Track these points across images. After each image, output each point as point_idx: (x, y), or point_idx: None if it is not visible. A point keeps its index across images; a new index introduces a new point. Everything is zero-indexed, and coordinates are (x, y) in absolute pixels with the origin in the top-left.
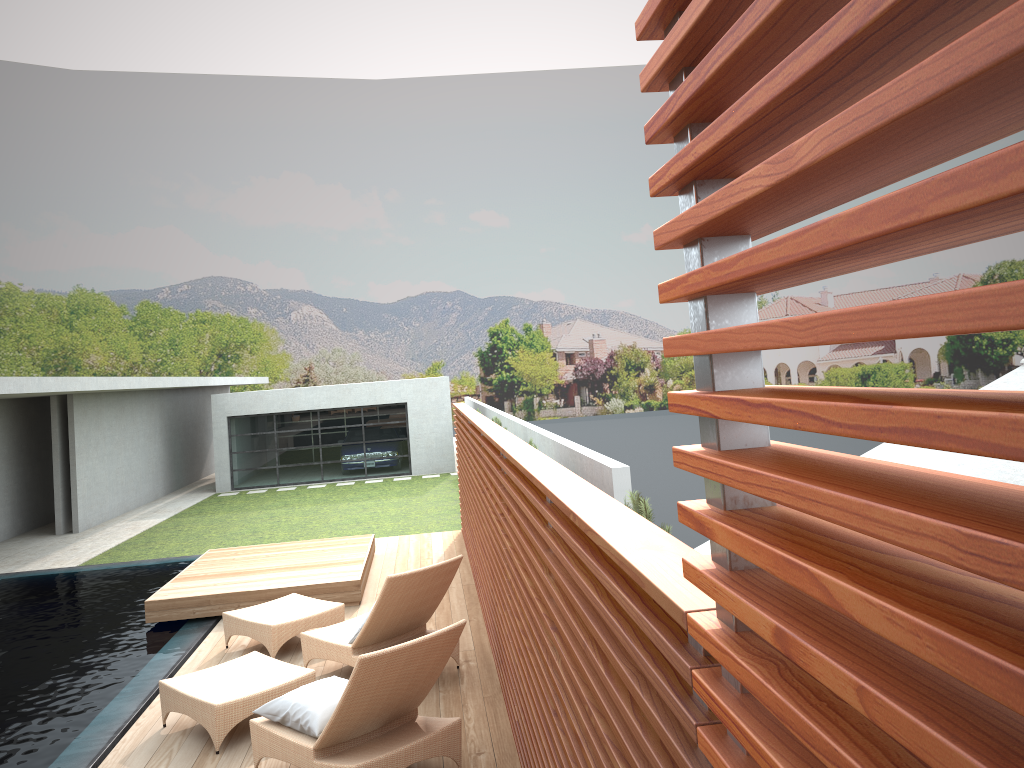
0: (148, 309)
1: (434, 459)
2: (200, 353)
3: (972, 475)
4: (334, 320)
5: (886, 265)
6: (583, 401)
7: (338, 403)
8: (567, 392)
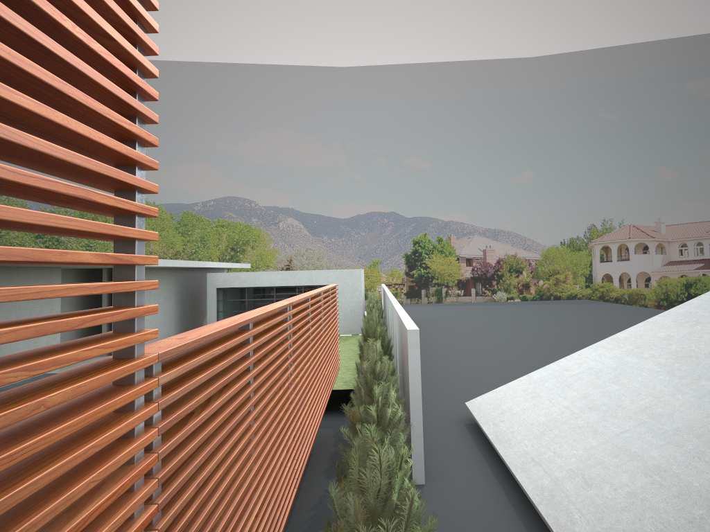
0: (188, 216)
1: (349, 324)
2: (219, 247)
3: (673, 352)
4: (308, 228)
5: (707, 204)
6: (477, 292)
7: (287, 283)
8: (466, 285)
